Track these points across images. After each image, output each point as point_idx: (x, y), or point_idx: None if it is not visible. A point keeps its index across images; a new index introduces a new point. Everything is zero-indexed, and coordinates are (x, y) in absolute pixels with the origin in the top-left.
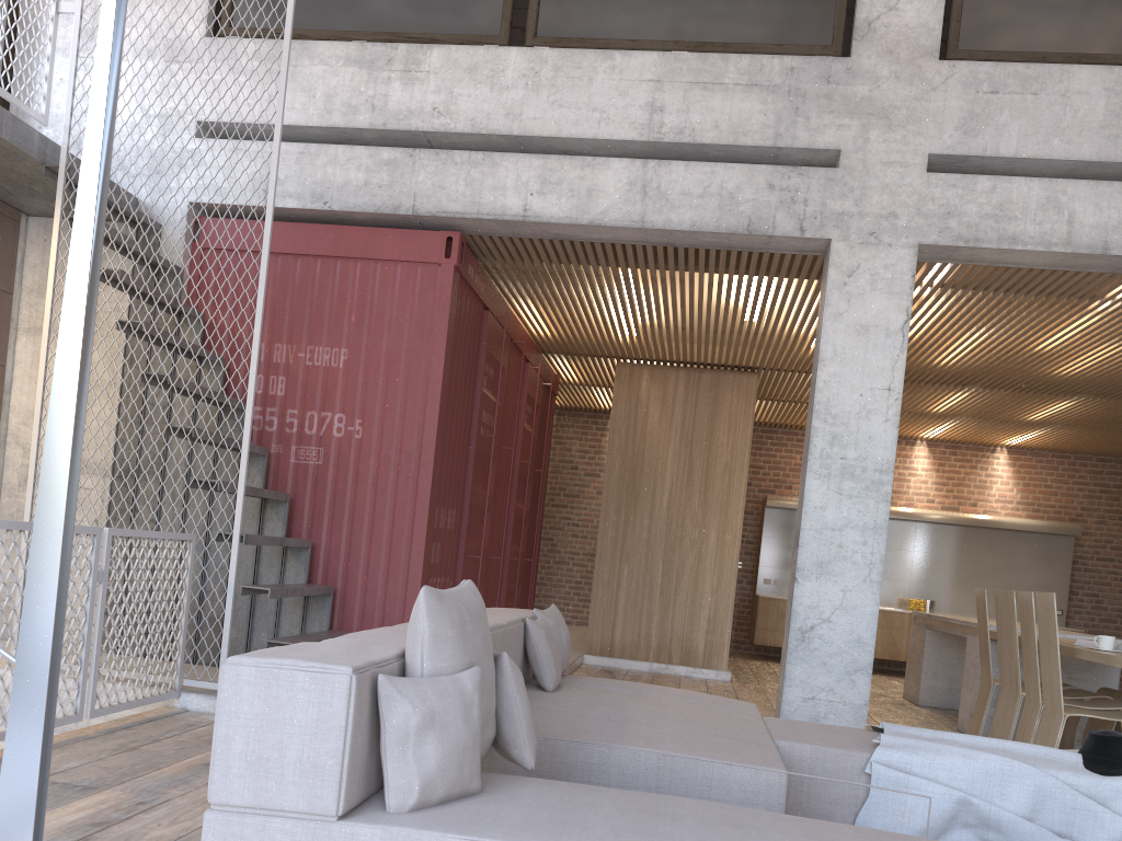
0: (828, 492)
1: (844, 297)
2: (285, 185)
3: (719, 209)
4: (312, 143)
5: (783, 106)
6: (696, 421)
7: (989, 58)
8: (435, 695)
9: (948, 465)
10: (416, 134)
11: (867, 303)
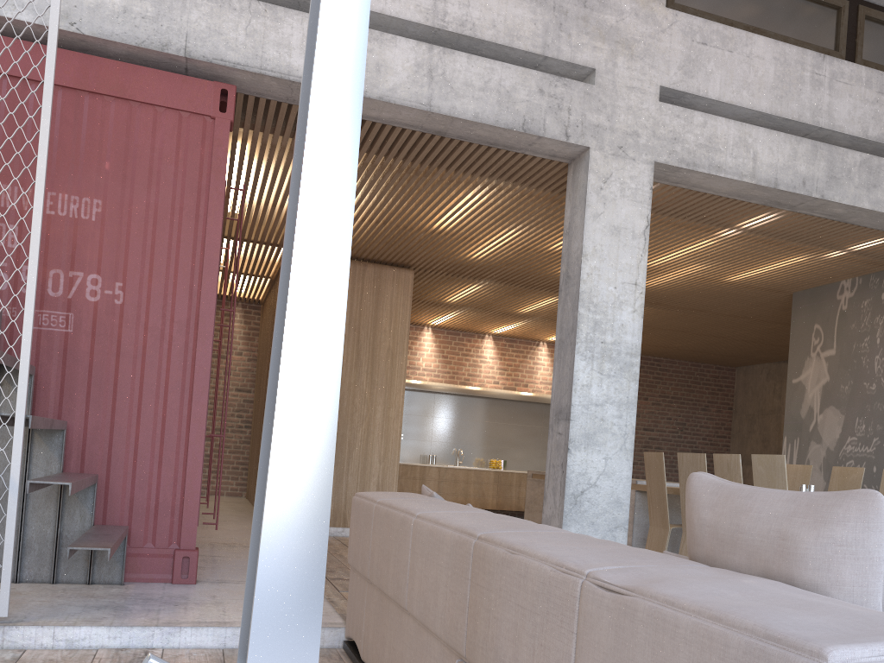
0: (592, 372)
1: (600, 200)
2: None
3: (498, 105)
4: None
5: (550, 20)
6: (362, 309)
7: (696, 15)
8: None
9: (508, 355)
10: None
11: (618, 208)
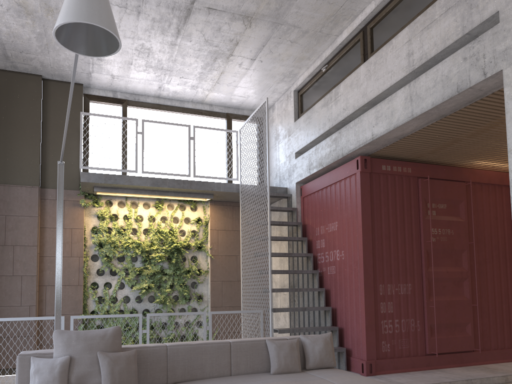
0: None
1: None
2: (313, 164)
3: (442, 88)
4: (317, 144)
5: (464, 9)
6: None
7: None
8: (42, 363)
9: None
10: (342, 122)
11: None
